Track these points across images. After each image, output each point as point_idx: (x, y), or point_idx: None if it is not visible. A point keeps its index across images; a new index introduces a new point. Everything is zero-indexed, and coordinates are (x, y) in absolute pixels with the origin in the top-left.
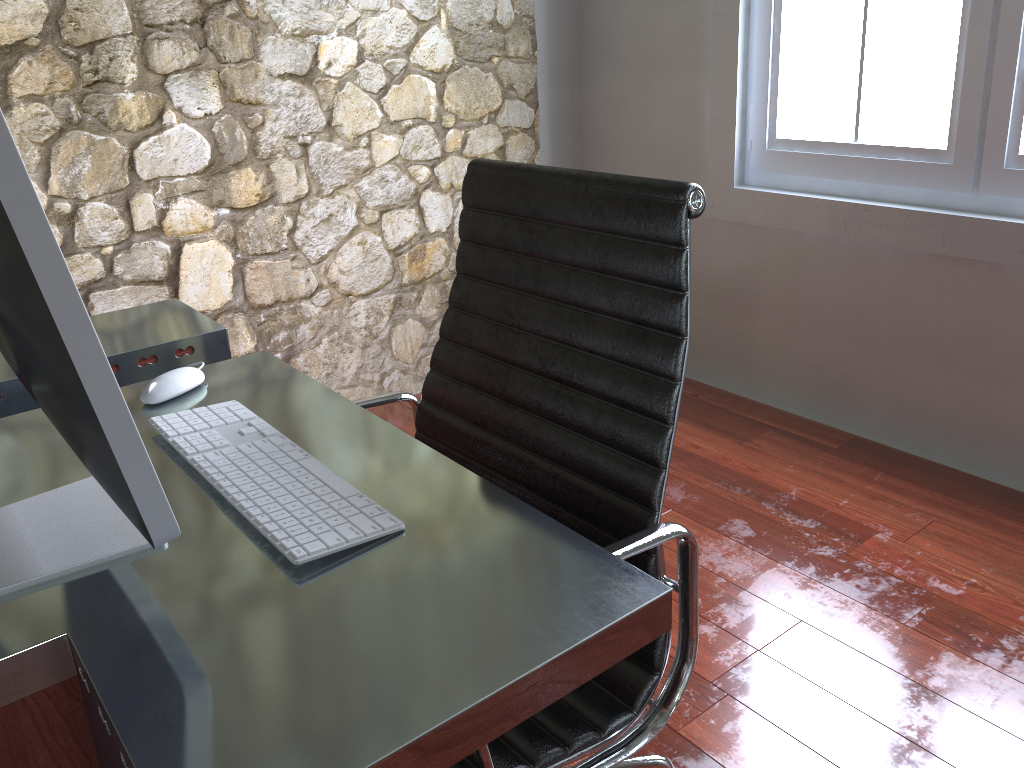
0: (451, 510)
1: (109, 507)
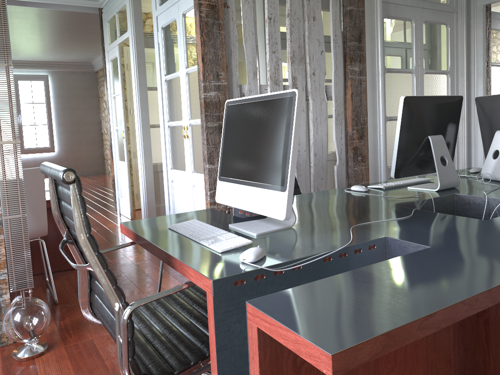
0: (154, 230)
1: (248, 227)
